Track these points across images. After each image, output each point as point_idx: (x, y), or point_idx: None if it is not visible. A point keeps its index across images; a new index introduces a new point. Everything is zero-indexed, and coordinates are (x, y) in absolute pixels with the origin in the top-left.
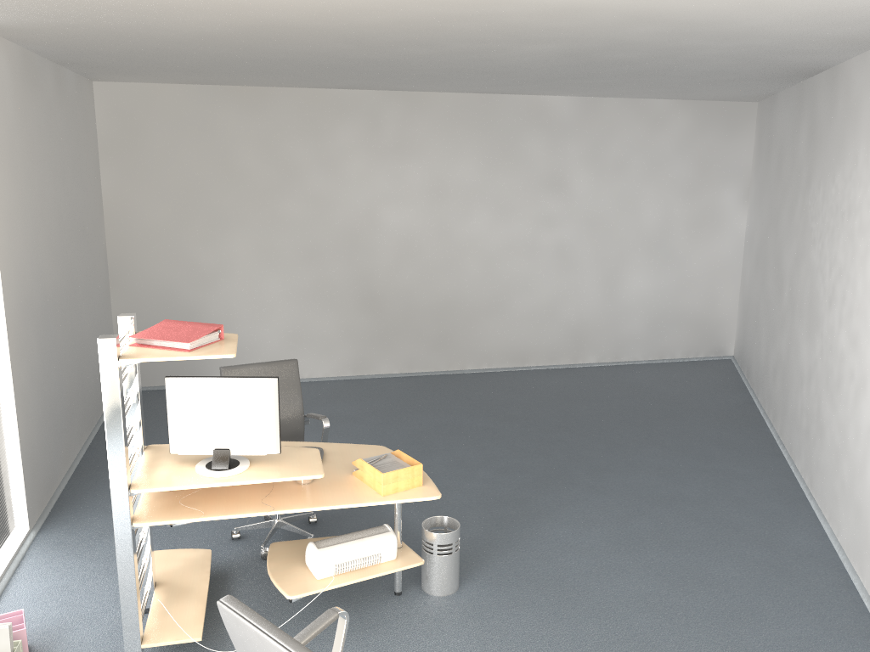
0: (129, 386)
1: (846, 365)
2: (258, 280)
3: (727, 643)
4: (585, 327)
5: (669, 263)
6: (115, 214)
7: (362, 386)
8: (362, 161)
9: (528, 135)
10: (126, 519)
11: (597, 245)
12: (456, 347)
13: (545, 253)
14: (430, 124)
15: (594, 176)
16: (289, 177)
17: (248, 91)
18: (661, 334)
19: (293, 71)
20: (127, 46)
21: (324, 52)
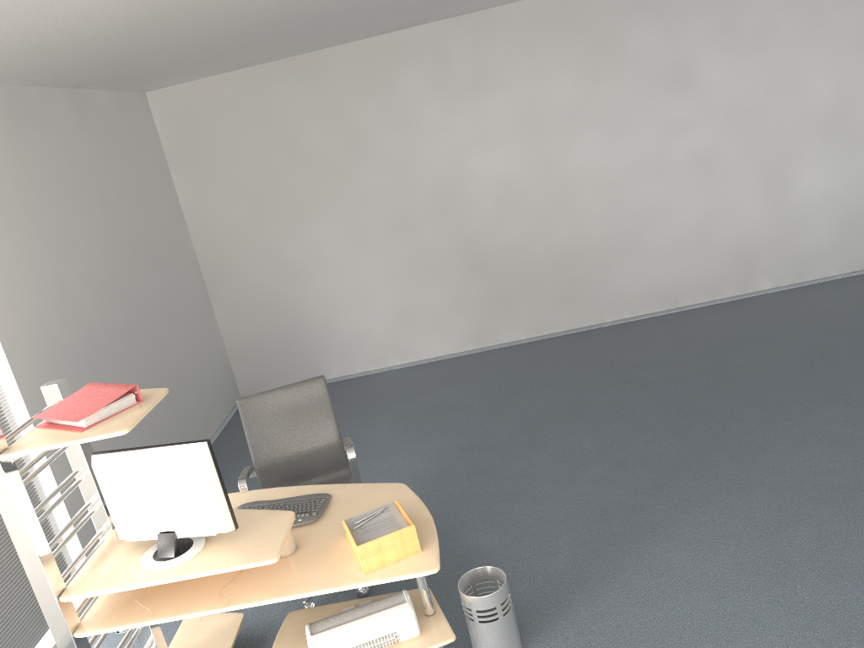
0: (76, 462)
1: None
2: (352, 264)
3: None
4: (750, 247)
5: (855, 145)
6: (197, 224)
7: (482, 361)
8: (436, 108)
9: (632, 26)
10: (64, 631)
11: (749, 143)
12: (589, 299)
13: (680, 167)
14: (507, 44)
15: (730, 56)
16: (360, 145)
17: (297, 61)
18: (858, 237)
19: (307, 29)
20: (87, 55)
21: (292, 0)
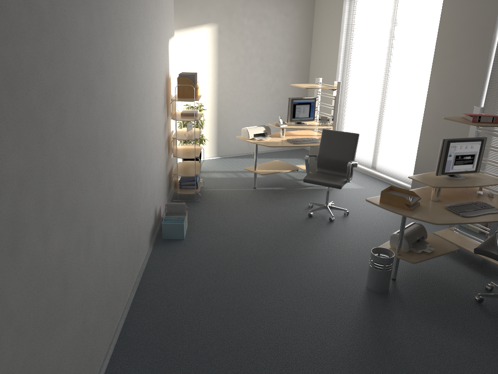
0: None
1: (69, 251)
2: None
3: (221, 276)
4: None
5: None
6: None
7: None
8: None
9: None
10: None
11: None
12: None
13: None
14: None
15: None
16: None
17: None
18: None
19: None
20: None
21: None
